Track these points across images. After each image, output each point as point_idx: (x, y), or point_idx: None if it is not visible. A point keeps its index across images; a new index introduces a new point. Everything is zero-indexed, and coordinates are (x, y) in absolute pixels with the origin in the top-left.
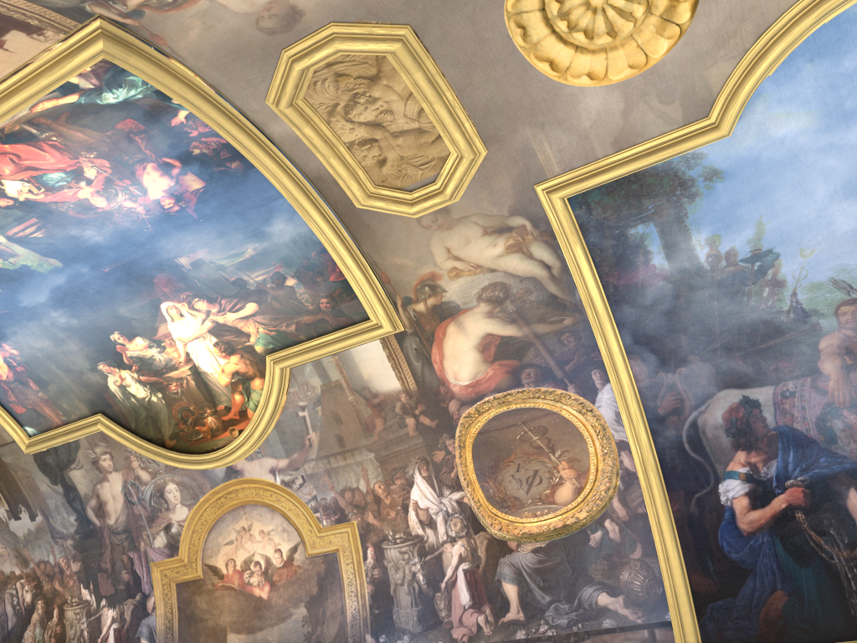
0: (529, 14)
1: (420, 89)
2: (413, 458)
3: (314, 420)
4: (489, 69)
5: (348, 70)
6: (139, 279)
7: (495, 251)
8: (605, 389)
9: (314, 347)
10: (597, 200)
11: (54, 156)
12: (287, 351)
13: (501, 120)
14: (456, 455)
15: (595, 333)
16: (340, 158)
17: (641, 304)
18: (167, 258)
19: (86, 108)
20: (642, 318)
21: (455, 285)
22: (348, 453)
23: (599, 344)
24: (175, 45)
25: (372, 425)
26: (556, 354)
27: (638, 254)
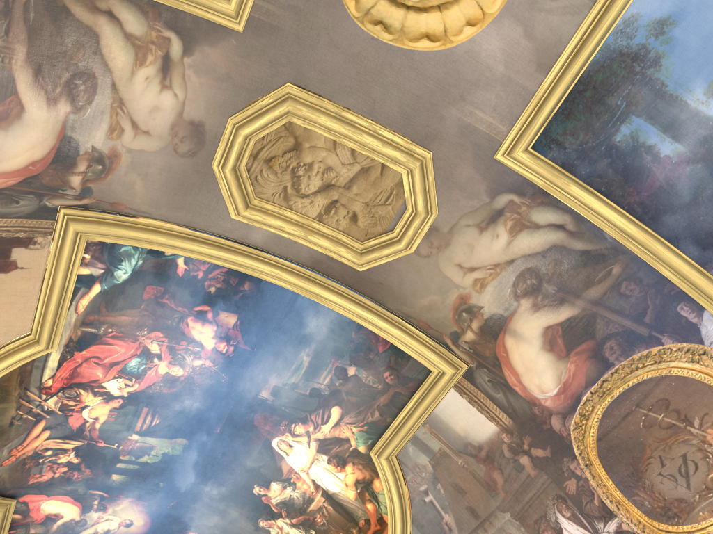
0: (376, 7)
1: (332, 130)
2: (547, 500)
3: (440, 501)
4: (380, 78)
5: (272, 152)
6: (244, 427)
7: (501, 241)
8: (705, 320)
9: (400, 423)
10: (562, 130)
11: (121, 345)
12: (382, 439)
13: (423, 116)
14: (588, 476)
15: (653, 265)
16: (316, 233)
17: (681, 204)
18: (252, 397)
19: (112, 292)
20: (693, 218)
21: (486, 296)
22: (486, 523)
23: (665, 273)
24: (134, 205)
25: (492, 482)
26: (627, 311)
27: (642, 156)
